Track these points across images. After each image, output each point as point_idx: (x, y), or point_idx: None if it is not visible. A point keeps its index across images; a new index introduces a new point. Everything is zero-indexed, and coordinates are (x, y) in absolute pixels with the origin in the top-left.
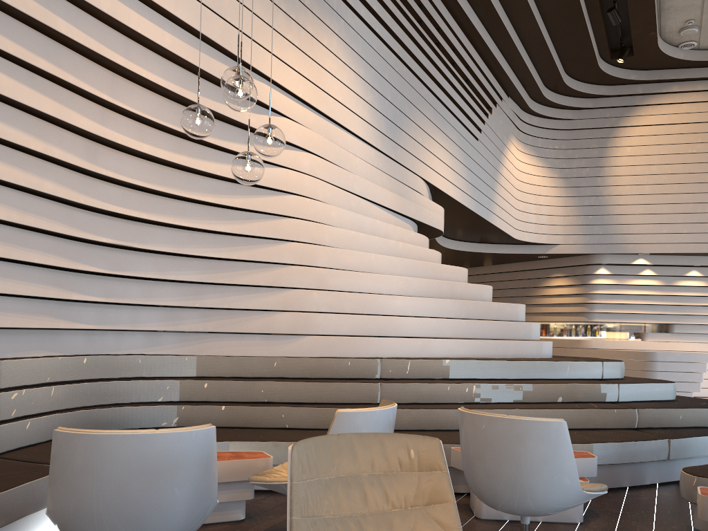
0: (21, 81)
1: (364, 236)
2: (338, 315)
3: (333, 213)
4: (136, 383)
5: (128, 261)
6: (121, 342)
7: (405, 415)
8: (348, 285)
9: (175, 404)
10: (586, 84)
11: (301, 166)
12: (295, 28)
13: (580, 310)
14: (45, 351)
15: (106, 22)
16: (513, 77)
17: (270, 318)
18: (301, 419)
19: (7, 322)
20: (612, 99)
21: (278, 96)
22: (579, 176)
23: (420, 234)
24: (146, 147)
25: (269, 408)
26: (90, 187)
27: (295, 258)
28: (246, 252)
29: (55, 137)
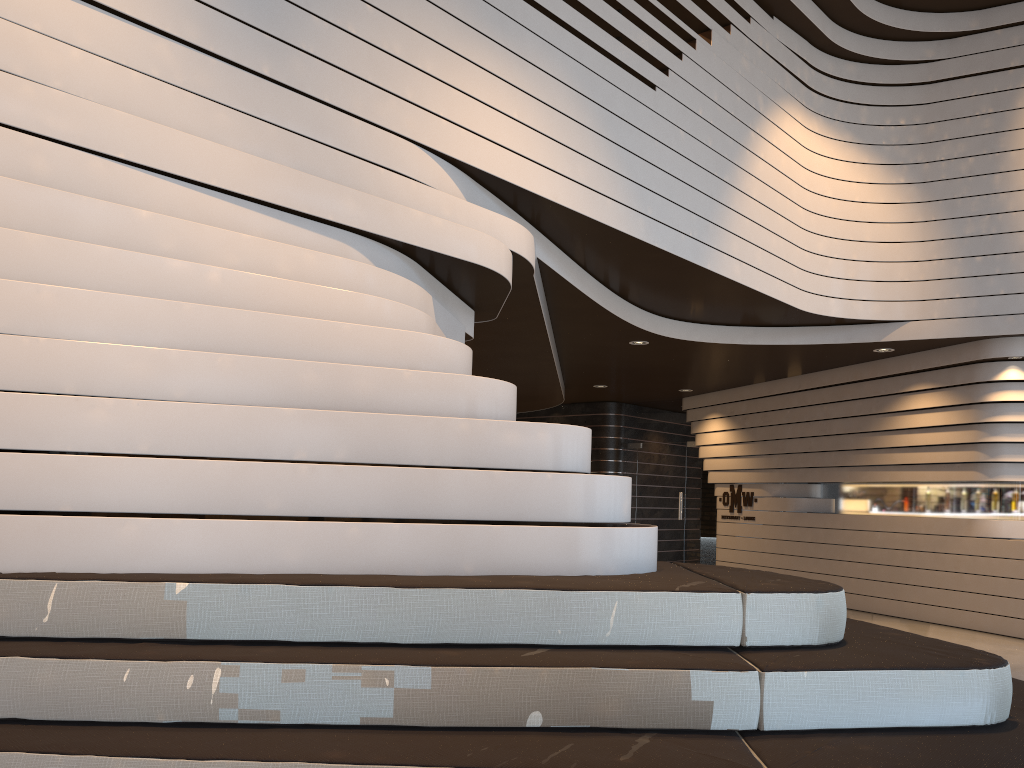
0: None
1: (43, 243)
2: None
3: None
4: None
5: None
6: None
7: None
8: None
9: None
10: None
11: None
12: None
13: (969, 458)
14: None
15: None
16: None
17: None
18: None
19: None
20: (1023, 5)
21: None
22: (952, 177)
23: (348, 260)
24: None
25: None
26: None
27: None
28: None
29: None
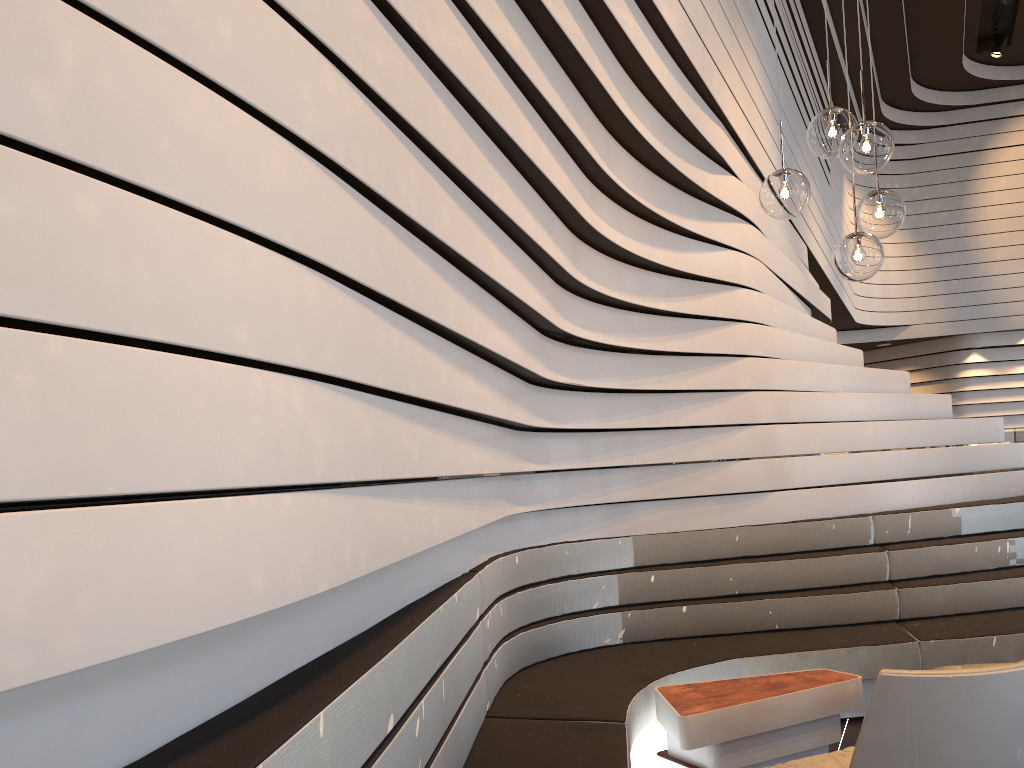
0: (554, 155)
1: (805, 340)
2: (806, 458)
3: (776, 309)
4: (566, 585)
5: (569, 406)
6: (542, 527)
7: (938, 595)
8: (809, 413)
9: (616, 610)
10: (937, 92)
11: (747, 245)
12: (735, 43)
13: None
14: (488, 552)
15: (615, 56)
16: (851, 89)
17: (725, 471)
18: (795, 615)
19: (490, 515)
20: (972, 110)
21: (729, 145)
22: (932, 225)
23: (834, 329)
24: (619, 237)
25: (749, 603)
26: (563, 303)
27: (751, 380)
28: (695, 377)
29: (558, 233)
